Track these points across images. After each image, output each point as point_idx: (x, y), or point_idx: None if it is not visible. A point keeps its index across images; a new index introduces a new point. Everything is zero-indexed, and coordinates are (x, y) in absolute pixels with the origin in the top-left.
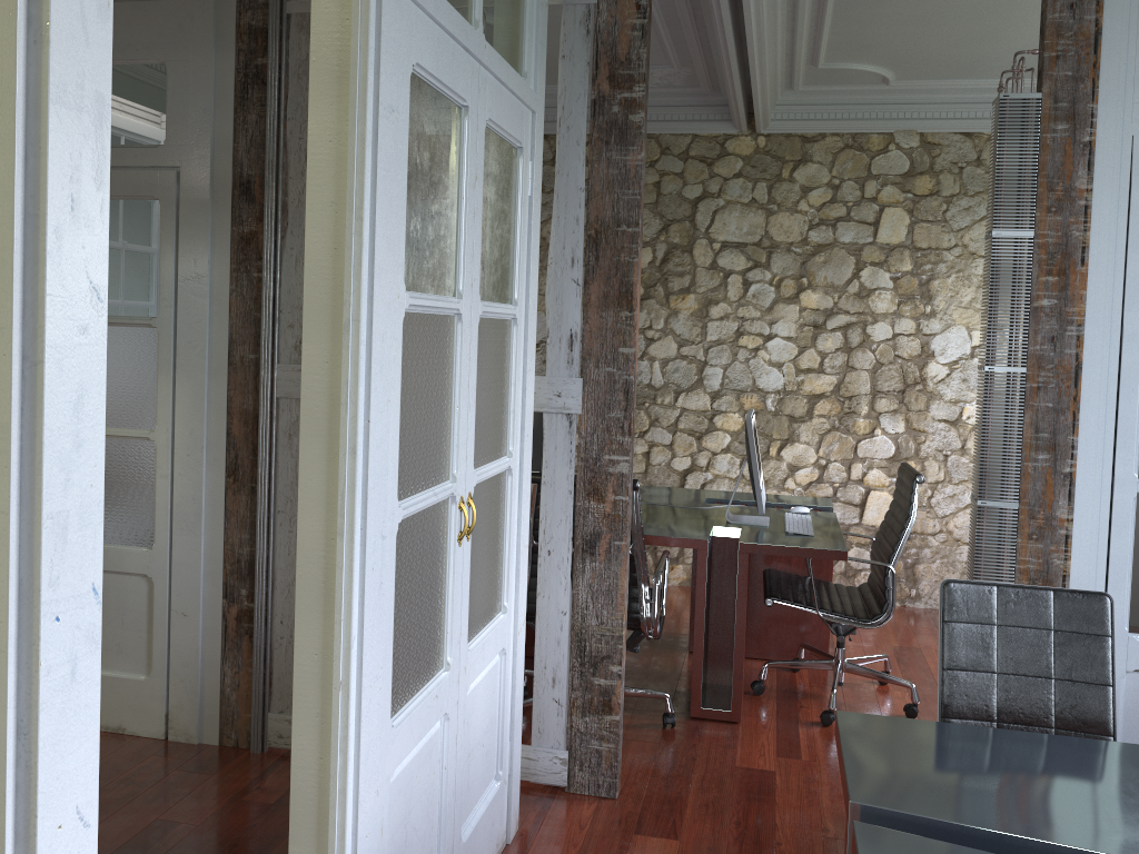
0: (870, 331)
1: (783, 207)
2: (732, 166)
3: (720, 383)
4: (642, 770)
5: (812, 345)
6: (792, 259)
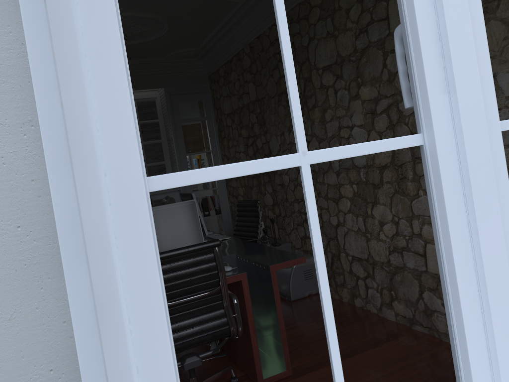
0: (401, 108)
1: (340, 30)
2: (315, 14)
3: (338, 164)
4: None
5: (372, 128)
6: (351, 66)
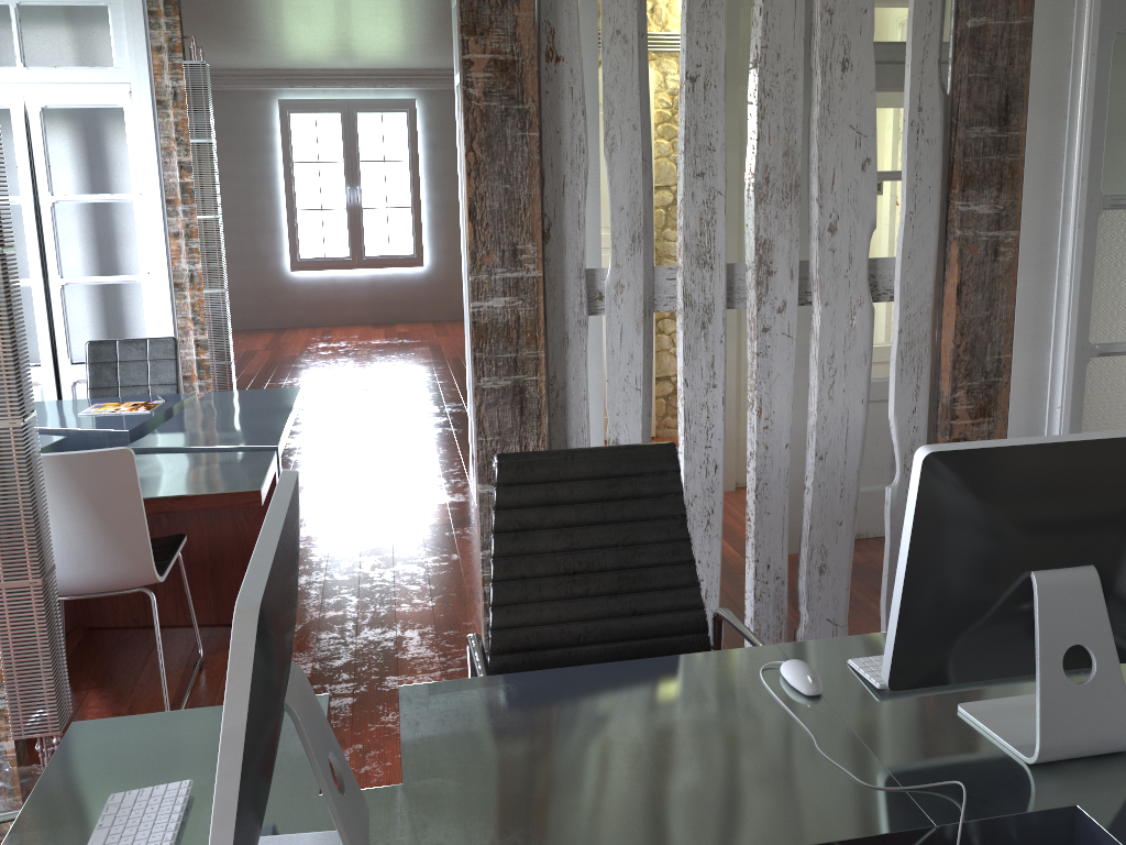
0: None
1: None
2: None
3: None
4: None
5: None
6: None
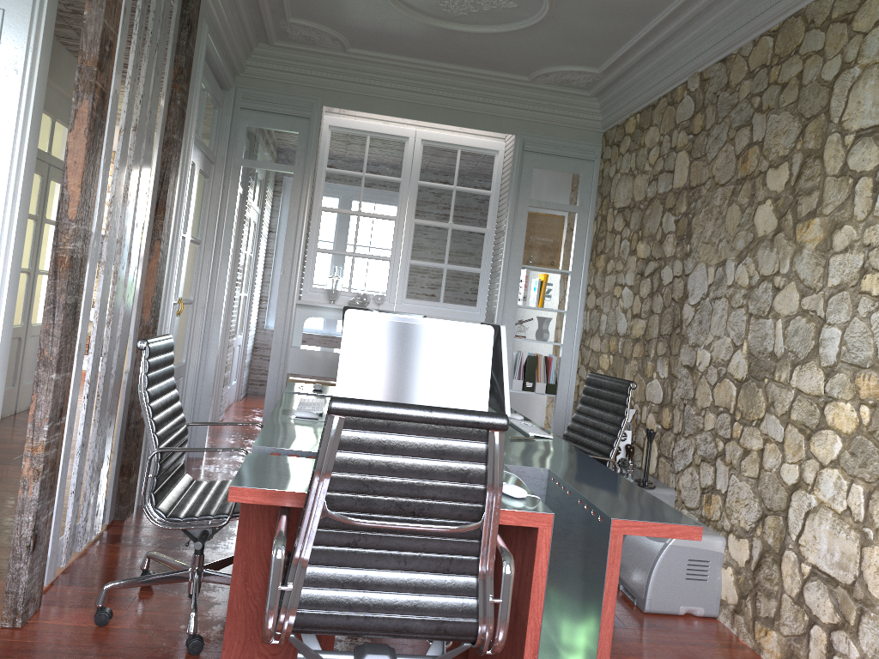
0: None
1: None
2: (873, 11)
3: (836, 352)
4: (71, 639)
5: None
6: None
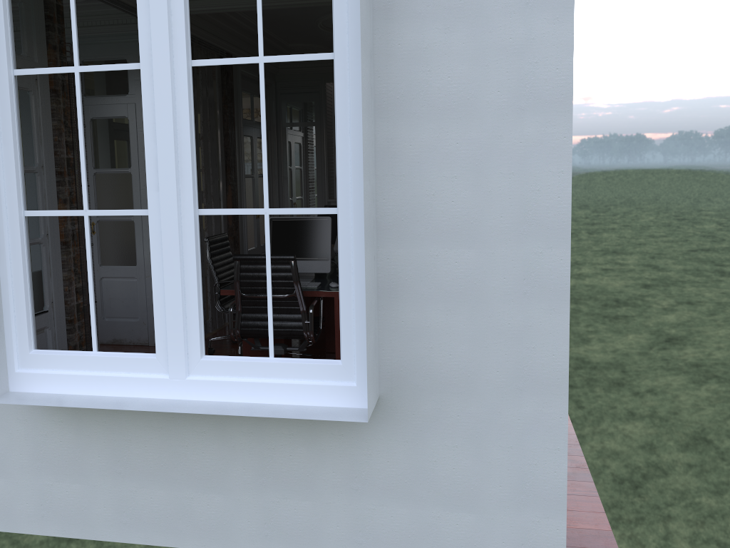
0: None
1: None
2: None
3: None
4: None
5: None
6: None
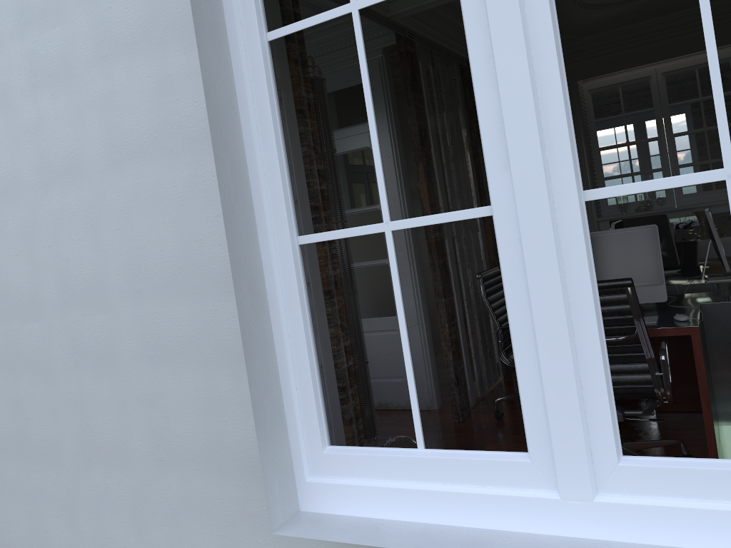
0: None
1: None
2: None
3: None
4: (484, 425)
5: None
6: None
